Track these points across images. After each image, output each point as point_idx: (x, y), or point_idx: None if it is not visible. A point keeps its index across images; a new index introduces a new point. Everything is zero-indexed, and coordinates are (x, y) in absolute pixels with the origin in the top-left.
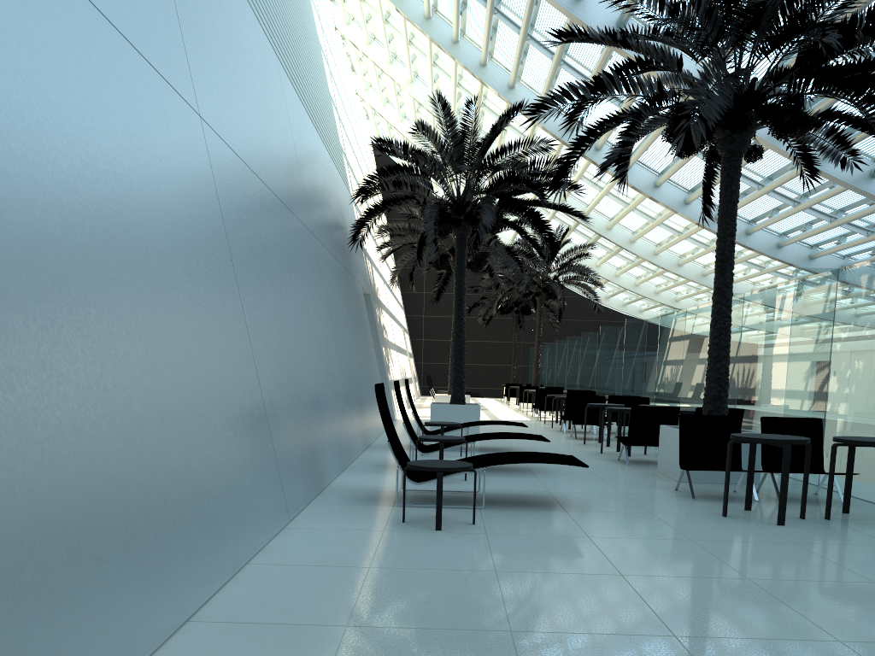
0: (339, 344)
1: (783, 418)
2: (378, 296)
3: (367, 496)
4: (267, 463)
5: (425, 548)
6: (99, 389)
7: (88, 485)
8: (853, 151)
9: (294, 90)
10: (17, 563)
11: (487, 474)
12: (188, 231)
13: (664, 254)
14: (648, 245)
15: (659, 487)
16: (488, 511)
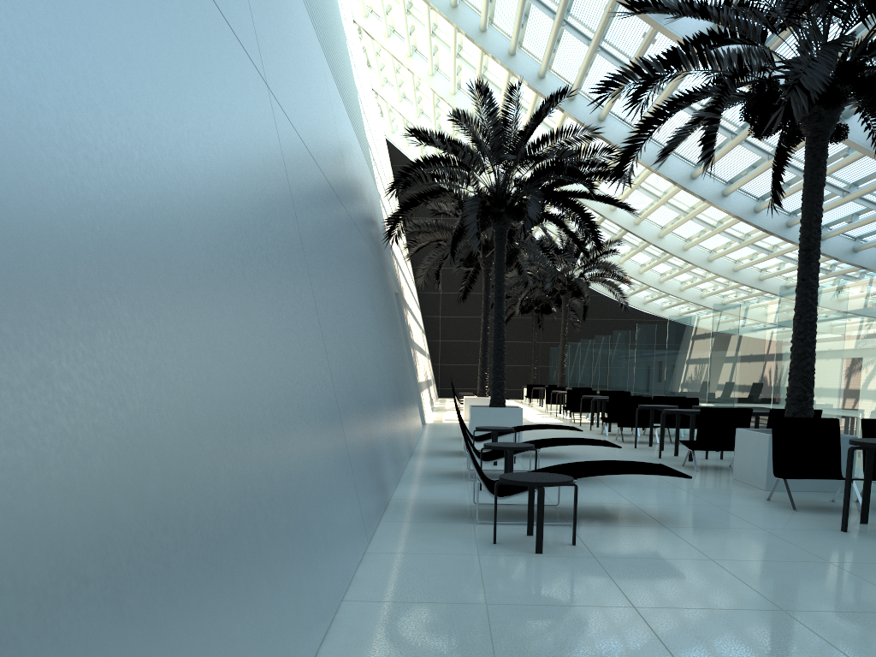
0: (384, 345)
1: None
2: (403, 296)
3: (439, 512)
4: (347, 479)
5: (537, 577)
6: (206, 400)
7: (204, 527)
8: None
9: (332, 75)
10: (141, 649)
11: None
12: (267, 213)
13: (694, 249)
14: (677, 240)
15: (747, 496)
16: (580, 528)
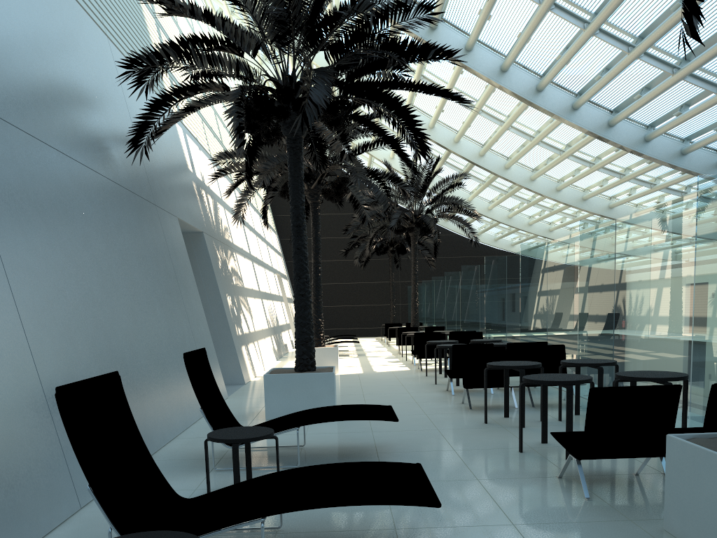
0: (40, 301)
1: None
2: (225, 237)
3: None
4: None
5: None
6: None
7: None
8: None
9: None
10: None
11: None
12: None
13: (541, 179)
14: (523, 171)
15: None
16: None
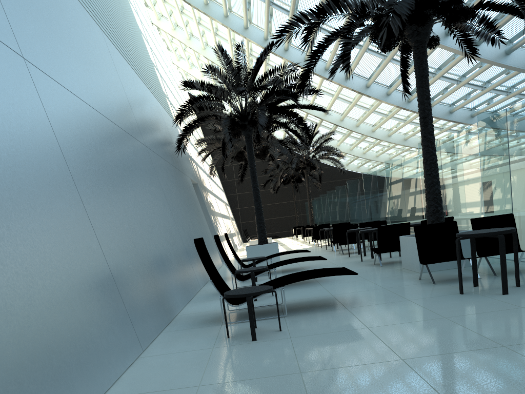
0: (176, 217)
1: (486, 217)
2: (204, 184)
3: (203, 320)
4: (116, 311)
5: (244, 359)
6: None
7: None
8: (498, 32)
9: (120, 53)
10: None
11: (287, 288)
12: (13, 141)
13: (378, 130)
14: (367, 126)
15: (407, 279)
16: (290, 317)
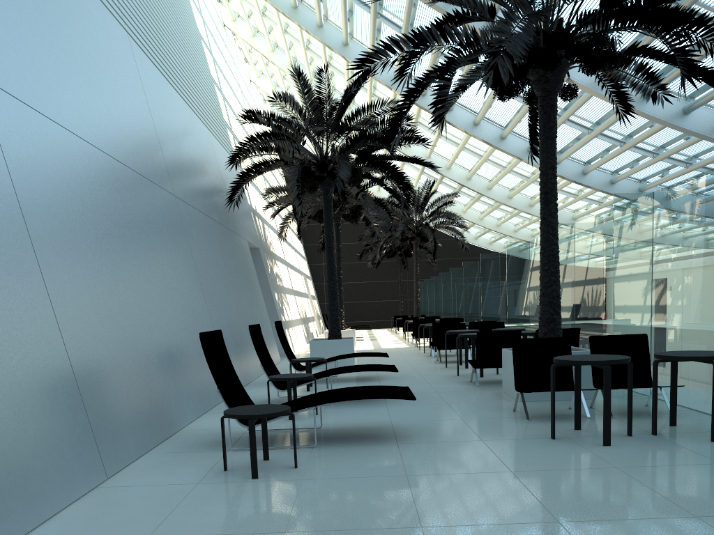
0: (209, 294)
1: (611, 336)
2: (270, 249)
3: (210, 440)
4: (71, 423)
5: (227, 505)
6: None
7: None
8: (662, 86)
9: (155, 68)
10: None
11: (341, 406)
12: None
13: (517, 197)
14: (503, 190)
15: (499, 408)
16: (319, 449)
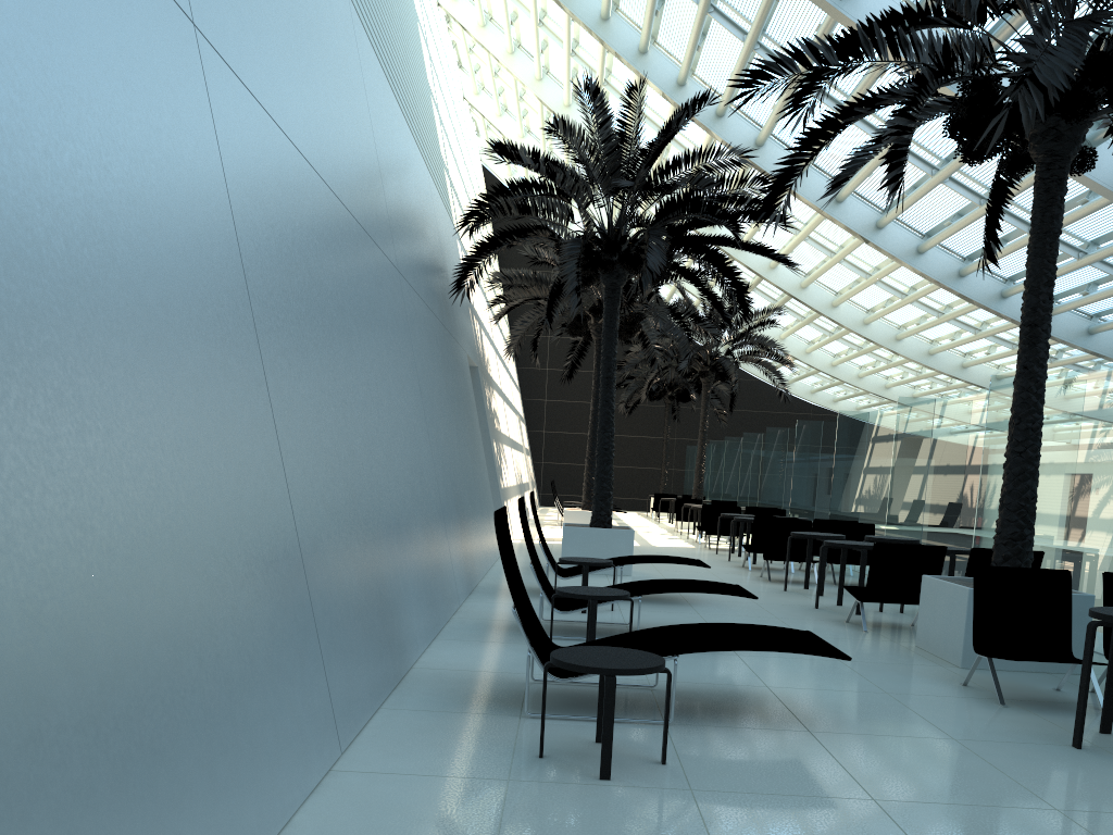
0: (434, 438)
1: None
2: (488, 371)
3: (476, 693)
4: (302, 656)
5: (589, 831)
6: None
7: None
8: None
9: (375, 56)
10: None
11: None
12: (147, 220)
13: (877, 323)
14: (855, 311)
15: (934, 678)
16: (680, 730)
